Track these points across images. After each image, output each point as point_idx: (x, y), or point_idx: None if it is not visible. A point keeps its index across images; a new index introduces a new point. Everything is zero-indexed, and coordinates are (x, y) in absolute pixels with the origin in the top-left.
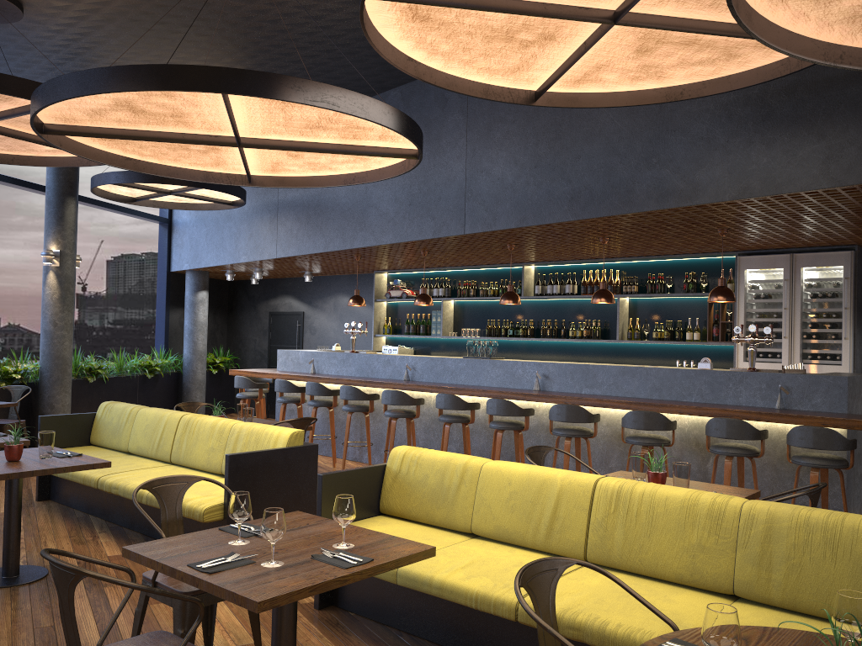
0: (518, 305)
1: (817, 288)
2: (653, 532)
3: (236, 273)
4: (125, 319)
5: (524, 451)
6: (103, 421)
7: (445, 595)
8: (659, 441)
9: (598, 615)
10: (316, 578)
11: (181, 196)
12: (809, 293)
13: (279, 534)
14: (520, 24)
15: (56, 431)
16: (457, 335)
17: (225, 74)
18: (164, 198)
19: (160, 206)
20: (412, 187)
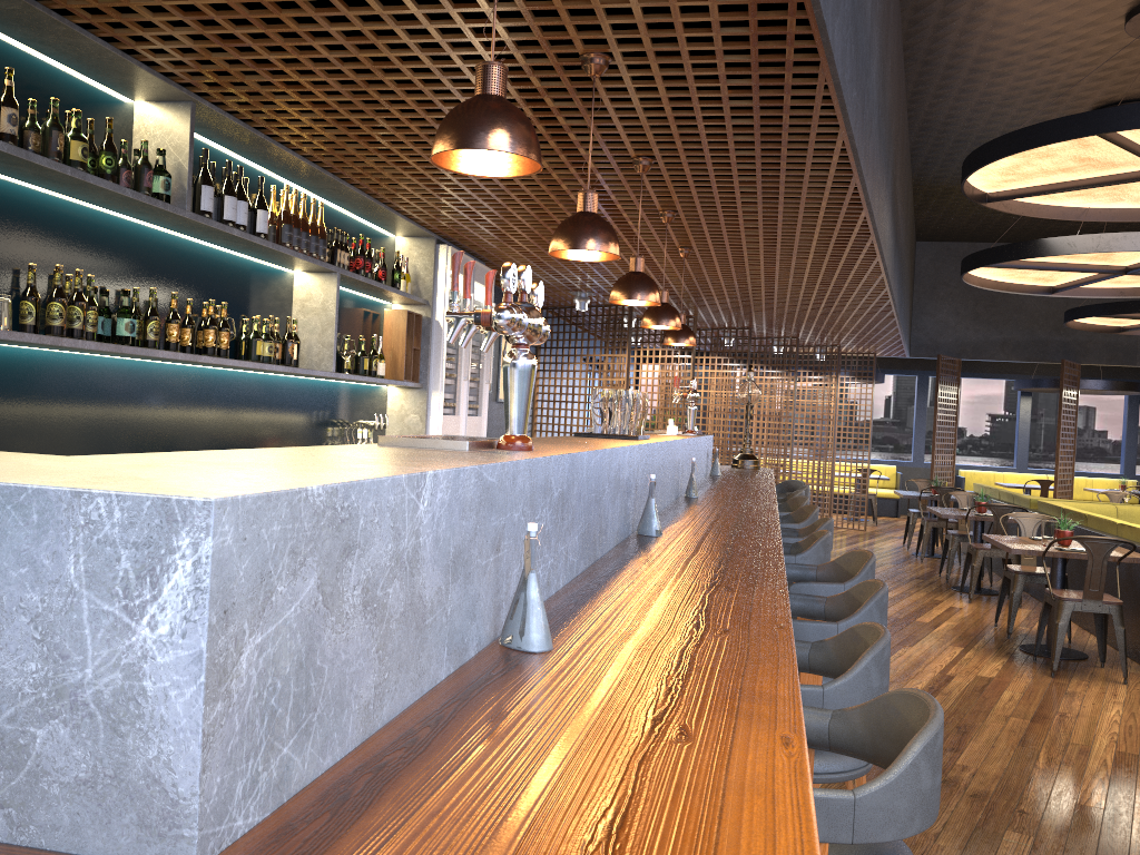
0: (90, 226)
1: None
2: None
3: None
4: None
5: None
6: None
7: None
8: None
9: None
10: None
11: None
12: None
13: None
14: None
15: None
16: None
17: None
18: None
19: None
20: None
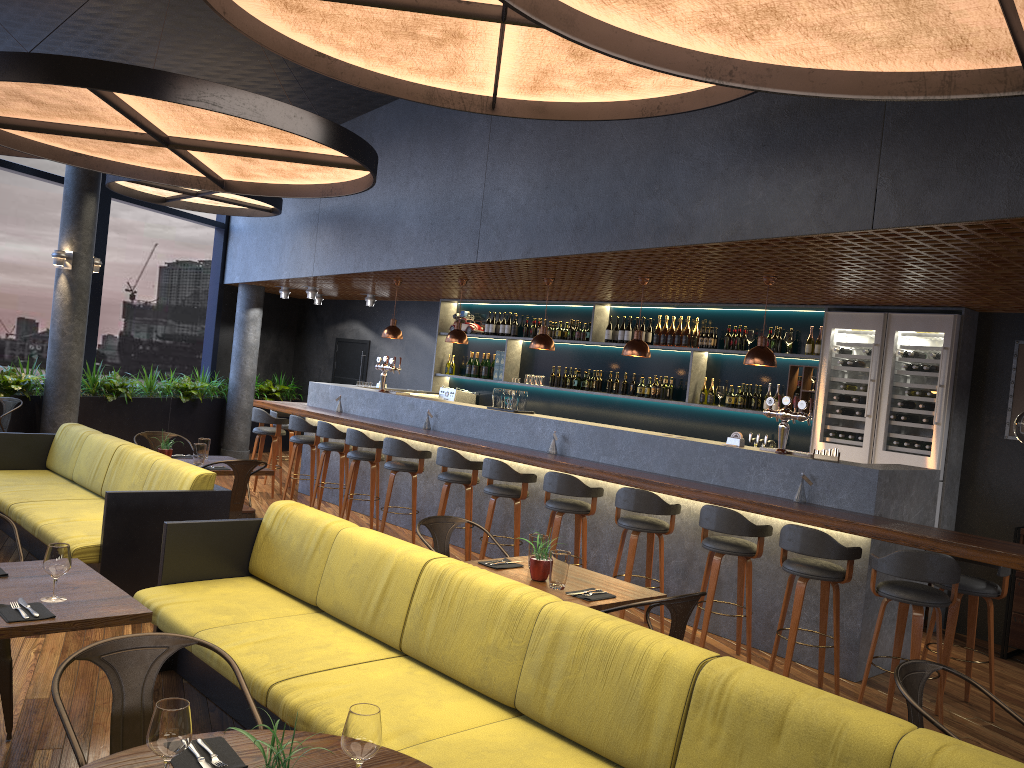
0: (589, 352)
1: (912, 358)
2: (459, 627)
3: (296, 291)
4: (175, 334)
5: (536, 524)
6: (58, 444)
7: (221, 670)
8: (651, 526)
9: (333, 711)
10: None
11: (209, 199)
12: (902, 363)
13: None
14: (412, 19)
15: (7, 450)
16: (523, 381)
17: (82, 65)
18: (198, 200)
19: (195, 209)
20: (436, 203)
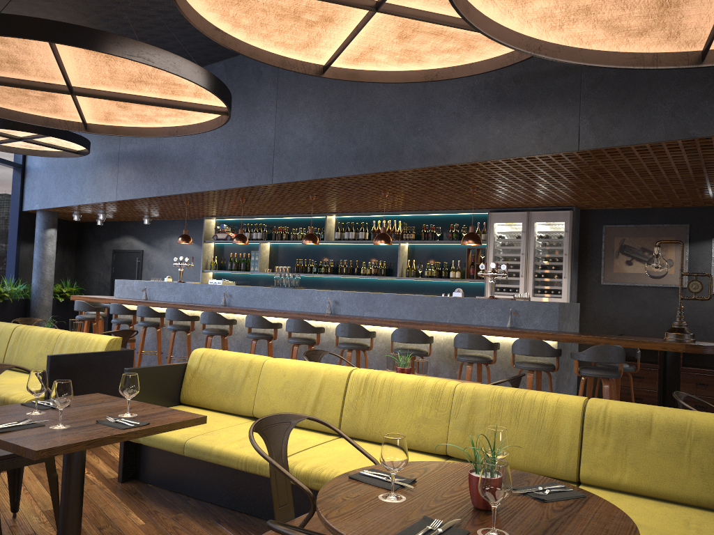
0: (321, 248)
1: (546, 238)
2: (390, 409)
3: (83, 215)
4: None
5: None
6: None
7: (222, 462)
8: (419, 352)
9: (338, 470)
10: (94, 435)
11: (30, 143)
12: (540, 242)
13: (66, 401)
14: (304, 6)
15: None
16: (272, 271)
17: (51, 26)
18: (16, 145)
19: (12, 151)
20: (232, 143)
